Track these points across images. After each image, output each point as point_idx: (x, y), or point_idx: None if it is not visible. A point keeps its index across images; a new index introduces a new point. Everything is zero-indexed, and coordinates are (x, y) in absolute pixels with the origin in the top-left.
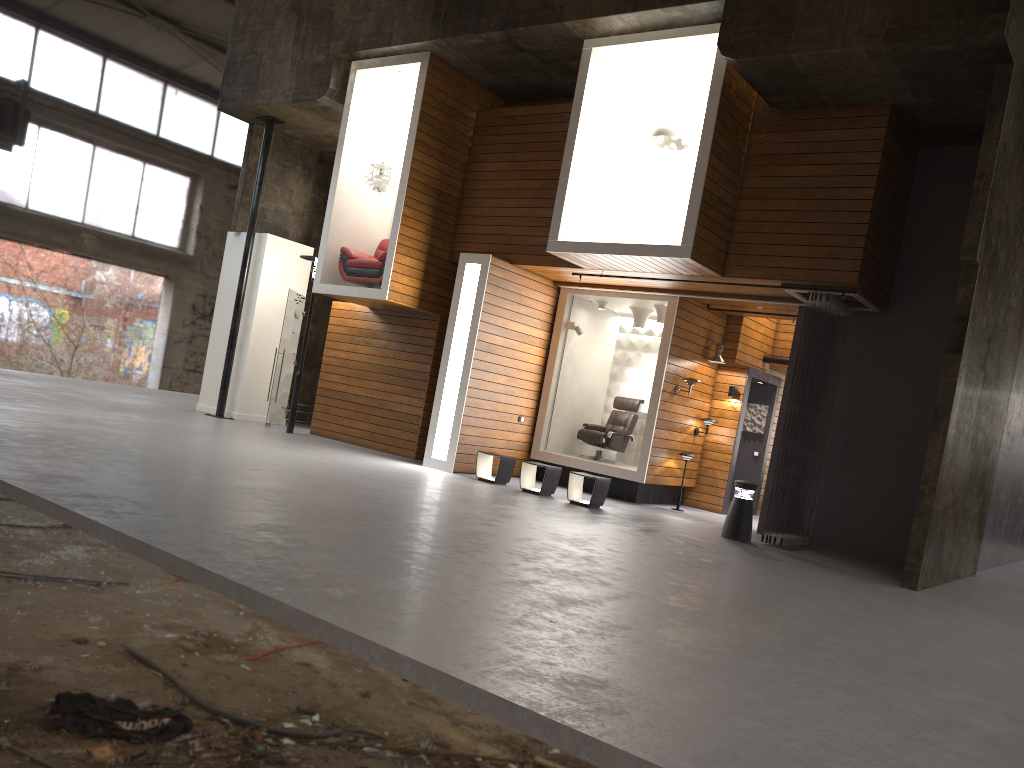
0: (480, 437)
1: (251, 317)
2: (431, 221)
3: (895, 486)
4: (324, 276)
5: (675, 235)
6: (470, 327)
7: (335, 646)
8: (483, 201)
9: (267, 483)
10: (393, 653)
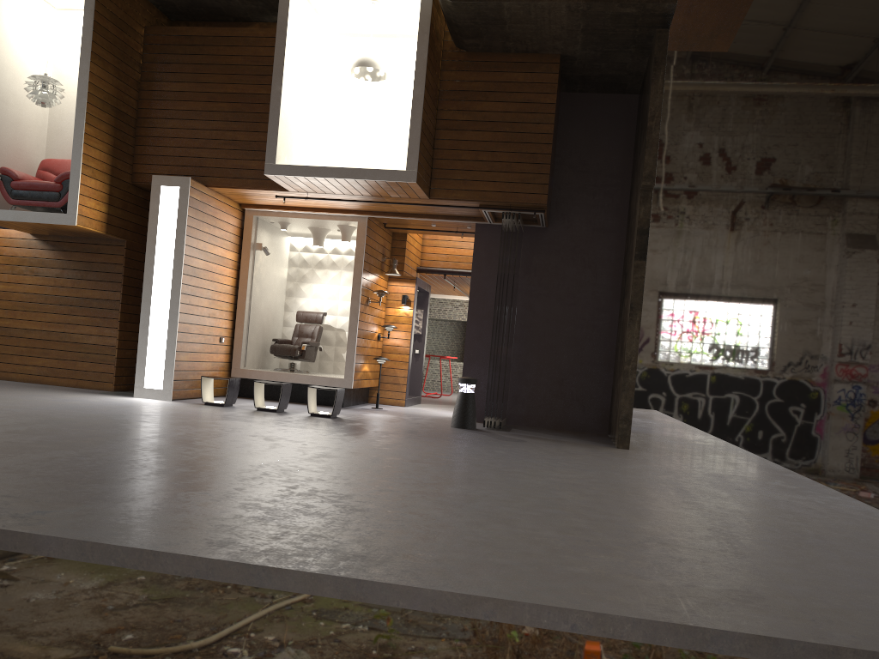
0: (192, 362)
1: None
2: (112, 141)
3: (567, 368)
4: None
5: (366, 161)
6: (175, 251)
7: (513, 623)
8: (165, 122)
9: (68, 442)
10: (604, 616)
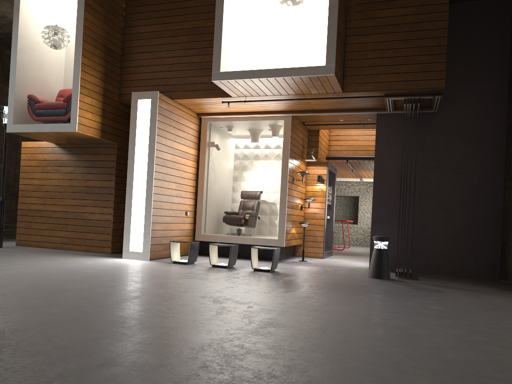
0: (164, 230)
1: None
2: (103, 70)
3: (460, 225)
4: (16, 118)
5: None
6: (148, 147)
7: None
8: (141, 55)
9: (13, 317)
10: None
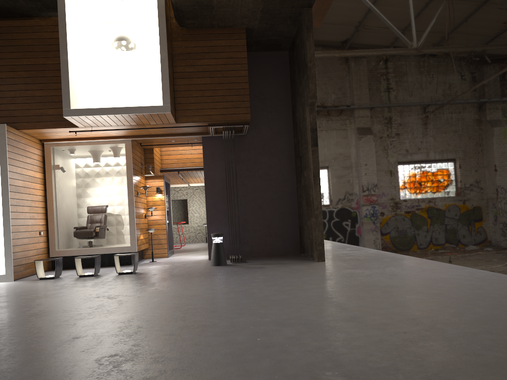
0: (23, 251)
1: None
2: None
3: (271, 218)
4: None
5: (126, 103)
6: (1, 176)
7: None
8: None
9: None
10: None
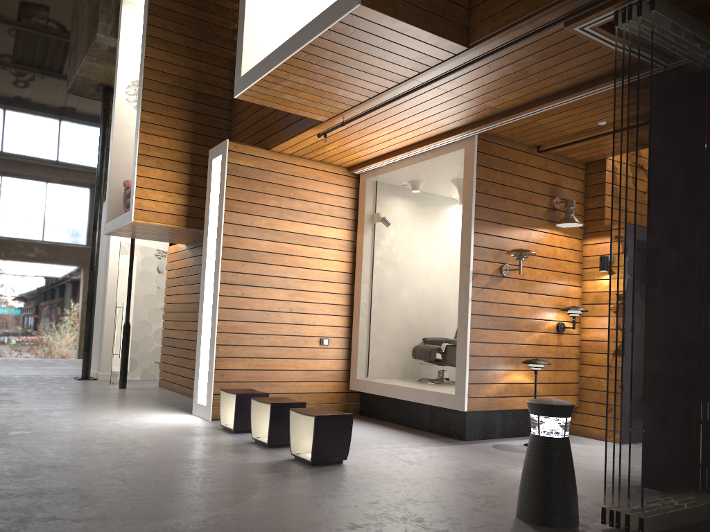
0: (254, 370)
1: (107, 277)
2: (189, 126)
3: None
4: (112, 215)
5: None
6: (217, 233)
7: None
8: None
9: None
10: None
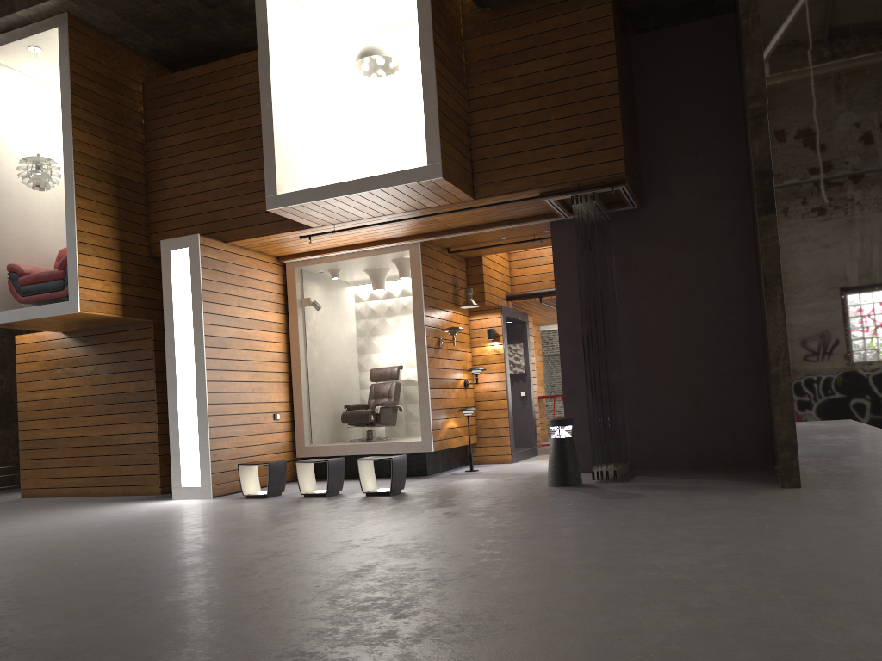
0: (235, 448)
1: None
2: (116, 212)
3: (701, 384)
4: None
5: None
6: (193, 322)
7: None
8: (174, 180)
9: None
10: None
